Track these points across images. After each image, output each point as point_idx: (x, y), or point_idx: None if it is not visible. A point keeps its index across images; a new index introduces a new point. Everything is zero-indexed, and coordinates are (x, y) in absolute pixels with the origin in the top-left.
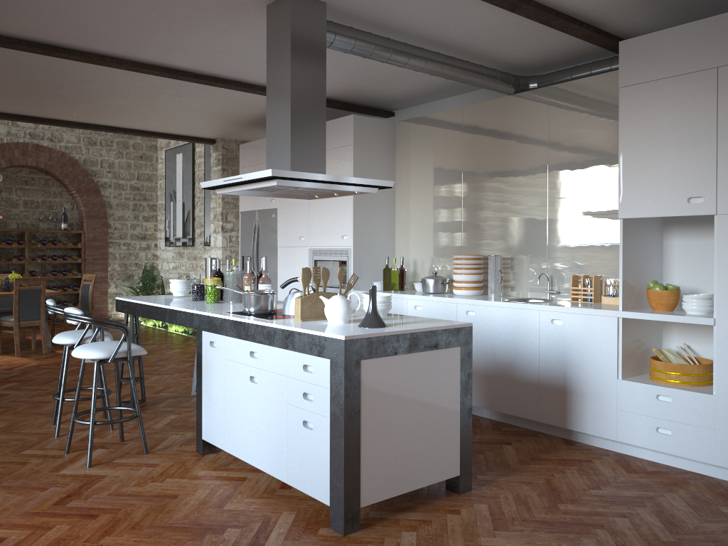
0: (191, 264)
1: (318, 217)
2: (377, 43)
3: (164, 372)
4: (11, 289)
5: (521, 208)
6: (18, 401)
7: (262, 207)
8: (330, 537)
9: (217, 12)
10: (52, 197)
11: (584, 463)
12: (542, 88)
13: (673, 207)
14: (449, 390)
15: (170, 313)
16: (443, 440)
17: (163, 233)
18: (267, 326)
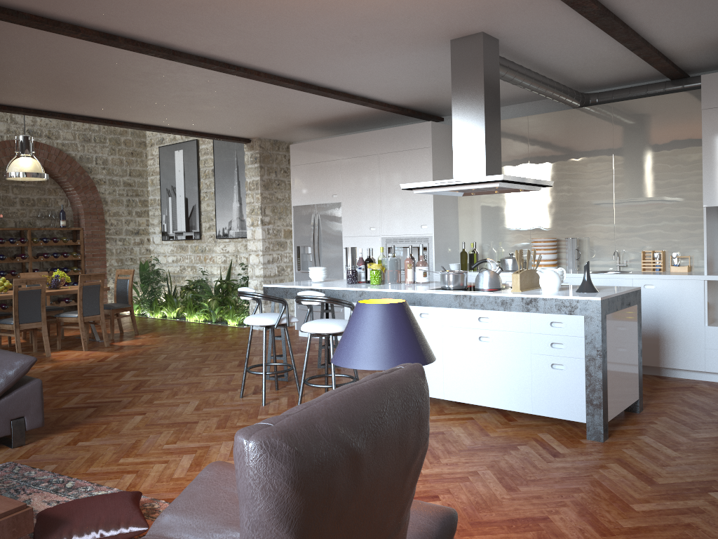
0: (198, 256)
1: (391, 209)
2: (518, 70)
3: (256, 354)
4: (59, 287)
5: (588, 199)
6: (169, 384)
7: (322, 202)
8: (595, 444)
9: (404, 43)
10: (47, 195)
11: (691, 389)
12: (606, 104)
13: None
14: (634, 336)
15: (356, 294)
16: (632, 373)
17: (157, 228)
18: (501, 296)
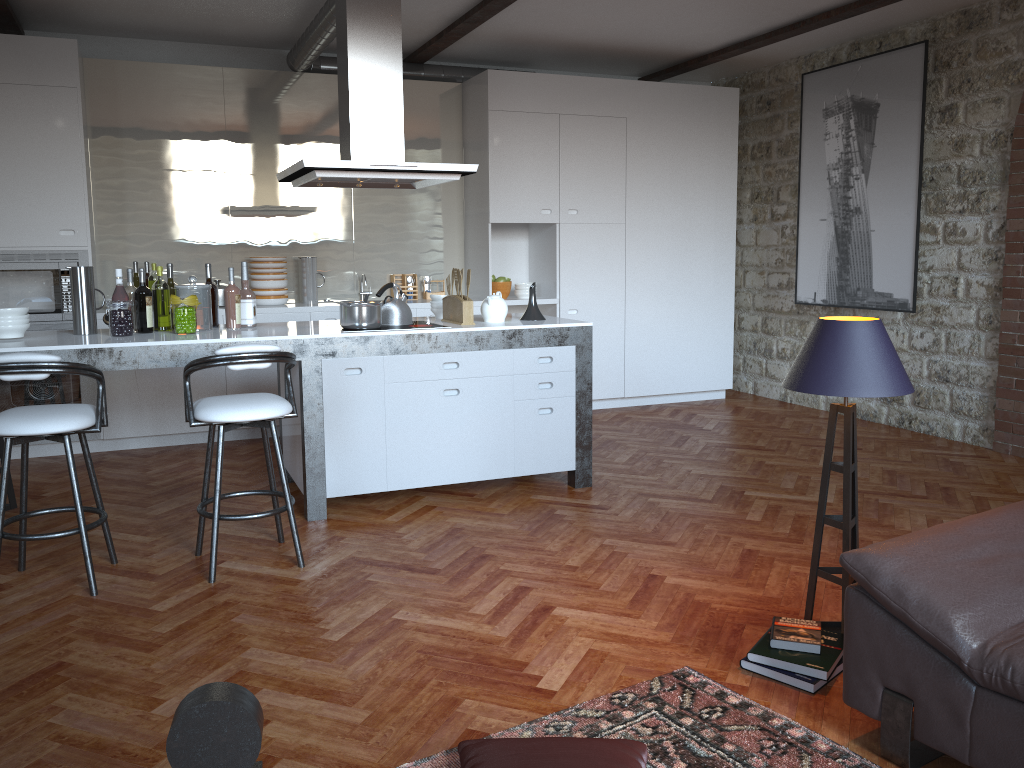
0: None
1: None
2: None
3: None
4: None
5: (319, 204)
6: None
7: None
8: (592, 489)
9: None
10: None
11: None
12: None
13: (531, 216)
14: None
15: (207, 349)
16: None
17: None
18: (476, 331)
